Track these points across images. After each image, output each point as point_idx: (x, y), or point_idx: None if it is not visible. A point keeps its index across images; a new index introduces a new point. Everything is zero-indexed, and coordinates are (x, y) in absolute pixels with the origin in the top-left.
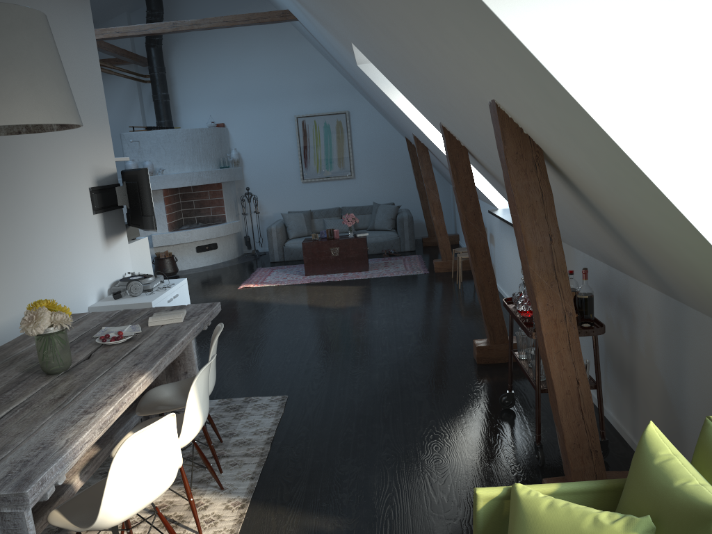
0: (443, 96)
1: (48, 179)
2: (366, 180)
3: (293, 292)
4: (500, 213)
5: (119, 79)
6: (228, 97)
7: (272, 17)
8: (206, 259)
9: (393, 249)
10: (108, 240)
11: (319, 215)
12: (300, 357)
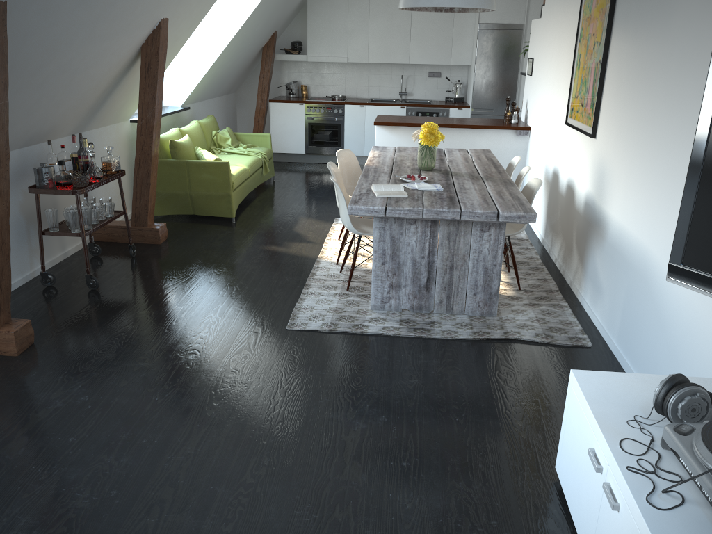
0: None
1: None
2: None
3: None
4: None
5: None
6: None
7: None
8: None
9: None
10: None
11: None
12: (256, 404)
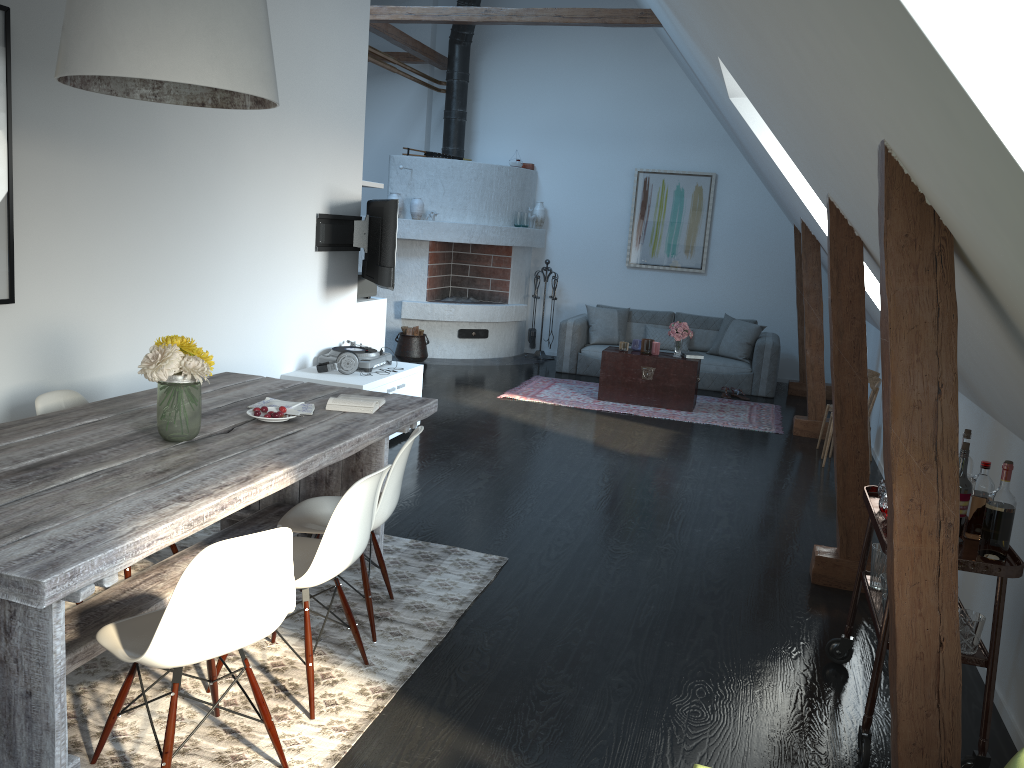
0: (825, 142)
1: (261, 190)
2: (721, 280)
3: (571, 418)
4: None
5: (406, 83)
6: (547, 128)
7: (625, 17)
8: (469, 350)
9: (739, 388)
10: (329, 291)
11: (641, 318)
12: (546, 508)
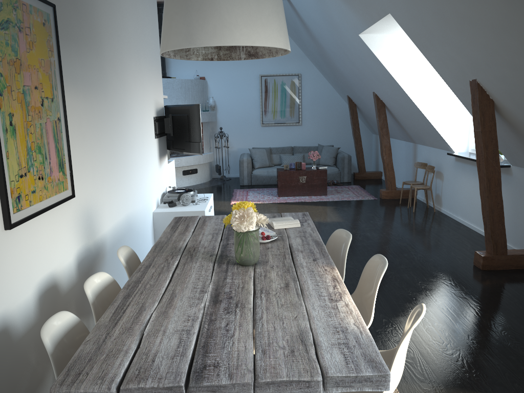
0: None
1: (137, 106)
2: (309, 127)
3: (278, 208)
4: (464, 155)
5: None
6: None
7: None
8: (189, 181)
9: (335, 180)
10: (160, 160)
11: (276, 151)
12: None
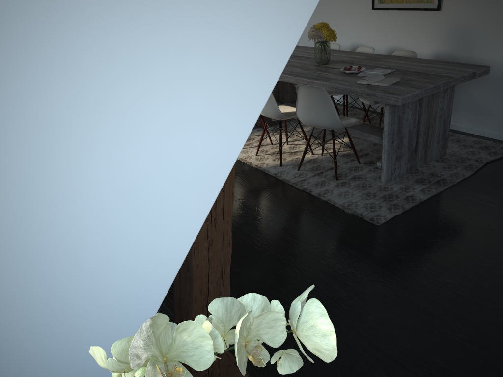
0: None
1: None
2: None
3: None
4: None
5: None
6: None
7: None
8: None
9: None
10: None
11: None
12: None
